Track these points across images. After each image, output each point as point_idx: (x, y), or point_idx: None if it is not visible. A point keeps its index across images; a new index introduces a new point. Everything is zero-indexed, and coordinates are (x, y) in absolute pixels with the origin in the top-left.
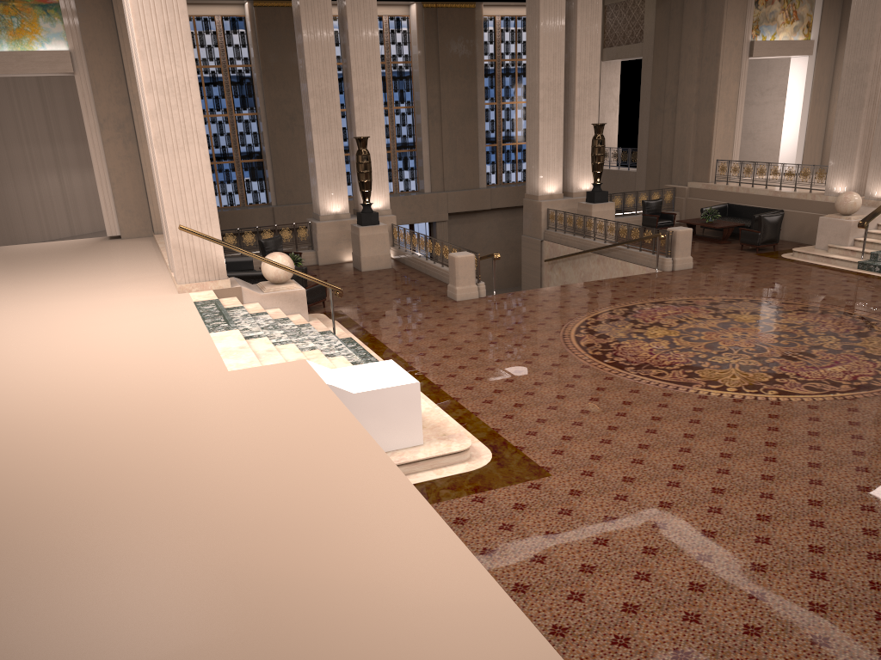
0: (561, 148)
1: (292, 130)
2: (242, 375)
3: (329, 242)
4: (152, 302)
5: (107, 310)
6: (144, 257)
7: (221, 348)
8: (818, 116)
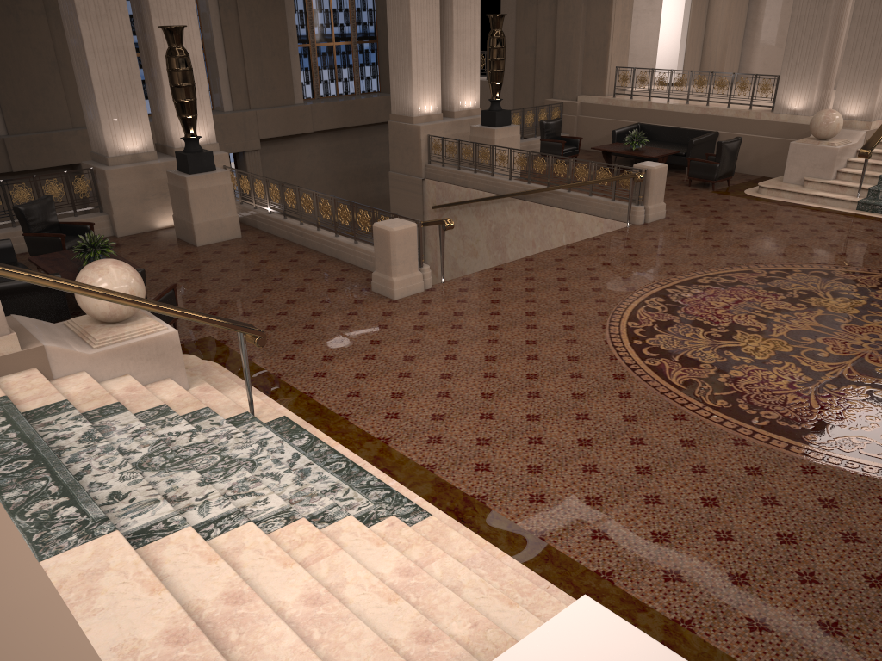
0: (438, 49)
1: (17, 17)
2: None
3: (129, 200)
4: None
5: None
6: None
7: (112, 652)
8: (699, 14)
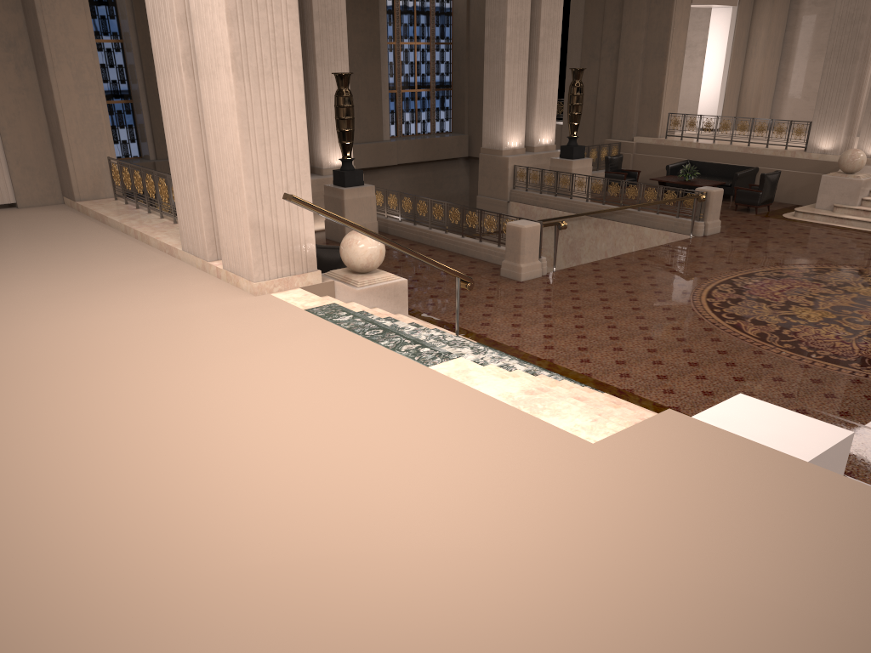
0: (525, 95)
1: None
2: (633, 452)
3: None
4: (238, 314)
5: (183, 332)
6: (99, 236)
7: (499, 396)
8: (736, 70)
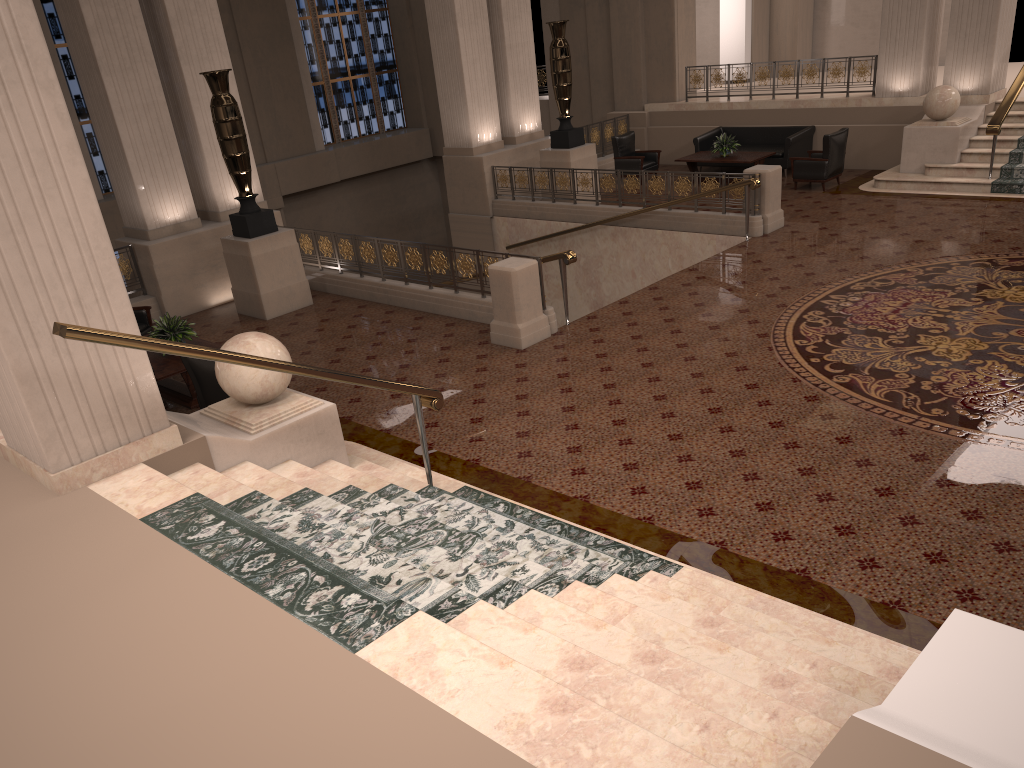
0: (492, 68)
1: None
2: None
3: (178, 277)
4: (16, 550)
5: None
6: None
7: (498, 729)
8: None
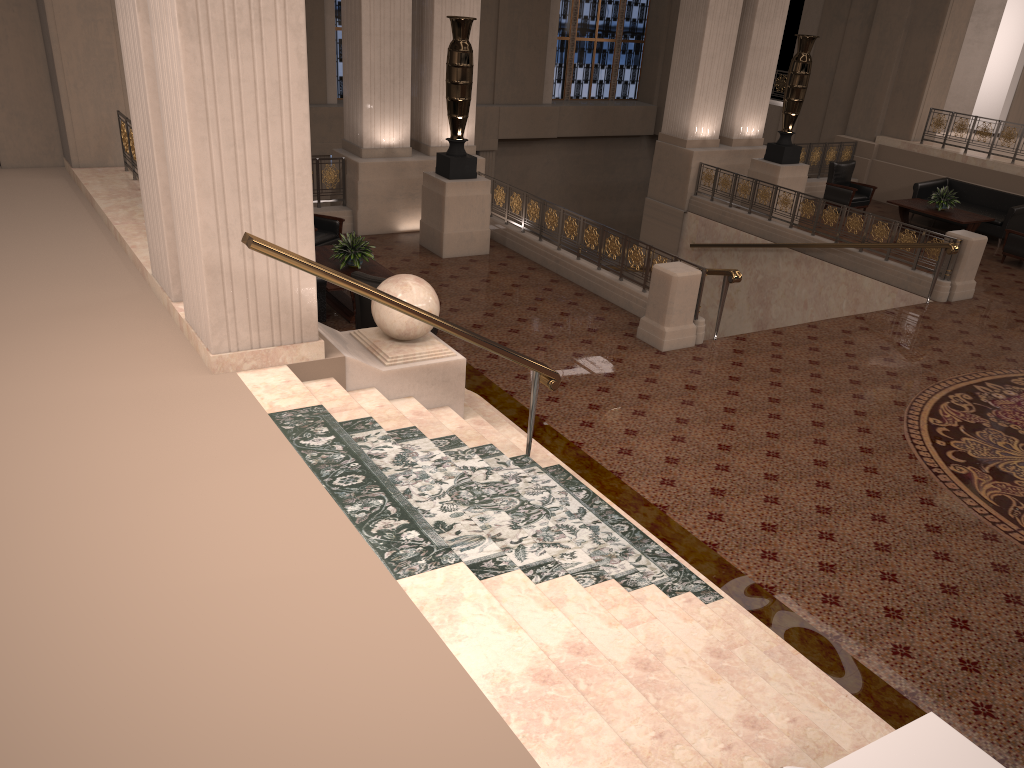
0: (729, 66)
1: None
2: None
3: (376, 197)
4: (166, 410)
5: (61, 438)
6: (71, 229)
7: (484, 678)
8: None
